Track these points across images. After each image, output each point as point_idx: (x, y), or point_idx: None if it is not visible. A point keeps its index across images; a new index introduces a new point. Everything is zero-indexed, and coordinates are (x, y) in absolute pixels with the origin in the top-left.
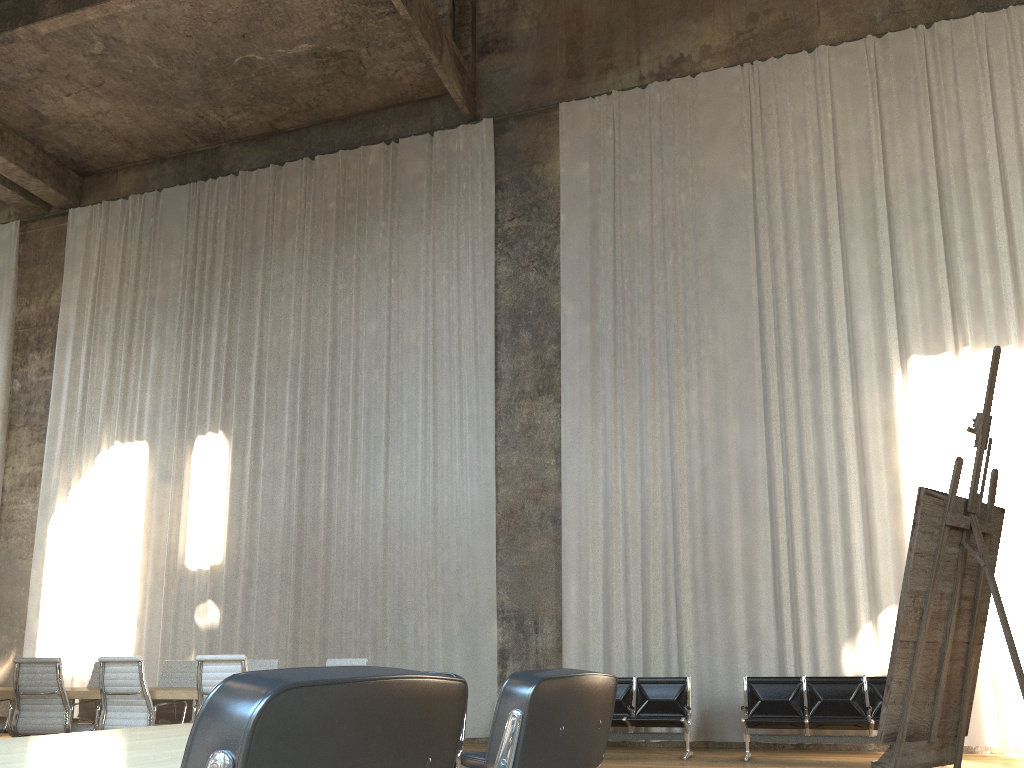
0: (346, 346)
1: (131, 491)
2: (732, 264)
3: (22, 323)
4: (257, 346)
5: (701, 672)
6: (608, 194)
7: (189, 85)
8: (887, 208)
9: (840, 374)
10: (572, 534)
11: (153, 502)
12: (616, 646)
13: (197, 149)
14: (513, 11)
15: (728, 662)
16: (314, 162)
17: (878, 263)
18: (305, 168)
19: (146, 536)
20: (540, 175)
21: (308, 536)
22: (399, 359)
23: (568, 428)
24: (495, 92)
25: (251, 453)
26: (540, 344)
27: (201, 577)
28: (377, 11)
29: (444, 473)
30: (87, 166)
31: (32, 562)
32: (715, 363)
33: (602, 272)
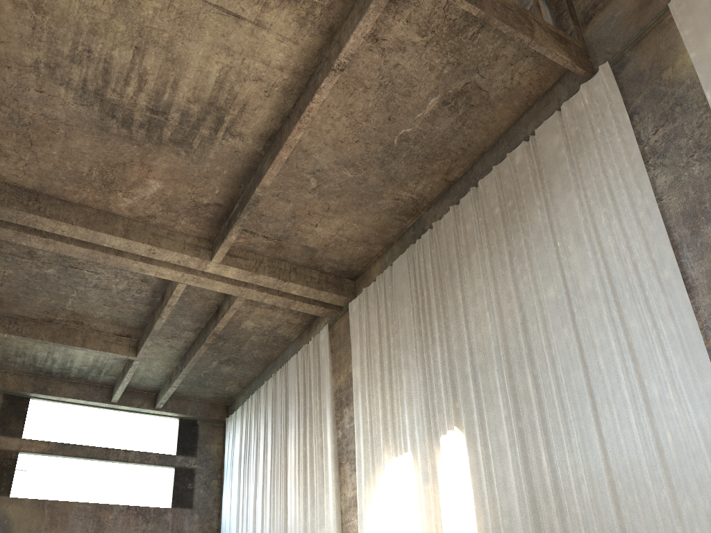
0: (533, 318)
1: (407, 495)
2: None
3: (337, 390)
4: (467, 347)
5: None
6: None
7: (377, 178)
8: None
9: None
10: None
11: (422, 501)
12: None
13: (408, 225)
14: None
15: None
16: (477, 187)
17: None
18: (472, 195)
19: (422, 532)
20: (672, 76)
21: (542, 508)
22: (582, 310)
23: None
24: (605, 42)
25: (480, 440)
26: None
27: None
28: (468, 35)
29: (659, 408)
30: (352, 271)
31: None
32: None
33: None
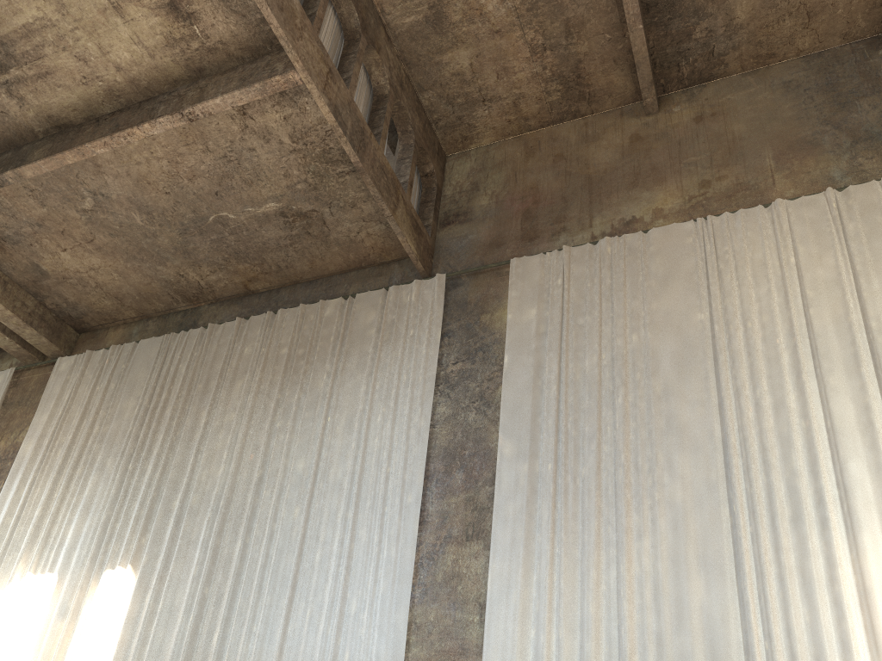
0: (271, 482)
1: (26, 626)
2: (690, 402)
3: None
4: (186, 480)
5: None
6: (554, 336)
7: (170, 243)
8: (869, 345)
9: (831, 524)
10: None
11: (43, 640)
12: None
13: (179, 308)
14: (475, 191)
15: None
16: (276, 314)
17: (866, 400)
18: (267, 319)
19: None
20: (488, 323)
21: None
22: (322, 496)
23: (496, 578)
24: (451, 254)
25: (152, 591)
26: (473, 485)
27: None
28: (337, 170)
29: (350, 624)
30: (83, 322)
31: None
32: (672, 508)
33: (544, 410)
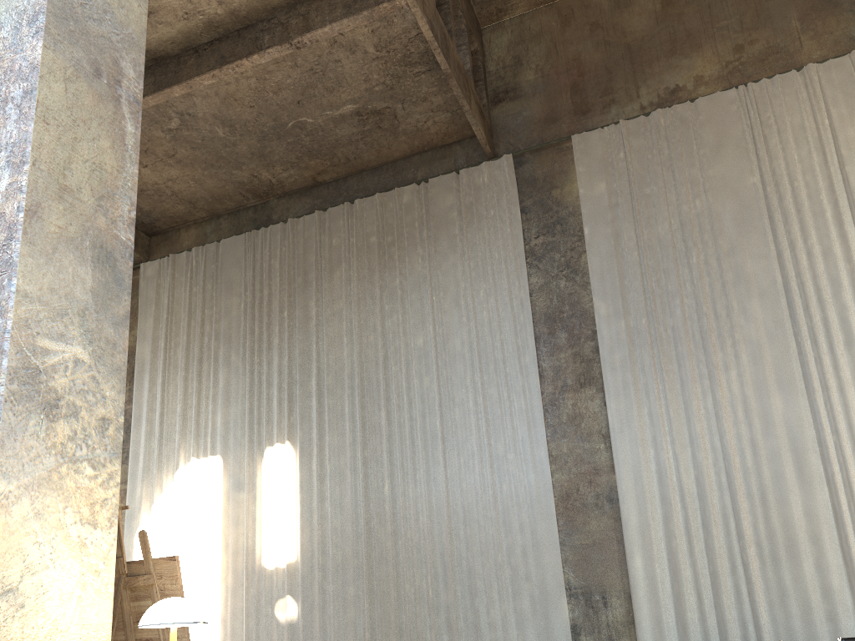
0: (397, 358)
1: (208, 501)
2: (753, 256)
3: None
4: (315, 364)
5: (780, 635)
6: (627, 207)
7: (248, 149)
8: None
9: None
10: (631, 511)
11: (229, 509)
12: (690, 615)
13: (248, 204)
14: (519, 66)
15: (806, 624)
16: (354, 205)
17: None
18: (346, 211)
19: (224, 540)
20: (559, 197)
21: (376, 530)
22: (447, 365)
23: (615, 414)
24: (510, 133)
25: (317, 459)
26: (577, 342)
27: (278, 575)
28: (414, 70)
29: (500, 464)
30: (154, 227)
31: None
32: (750, 345)
33: (630, 274)
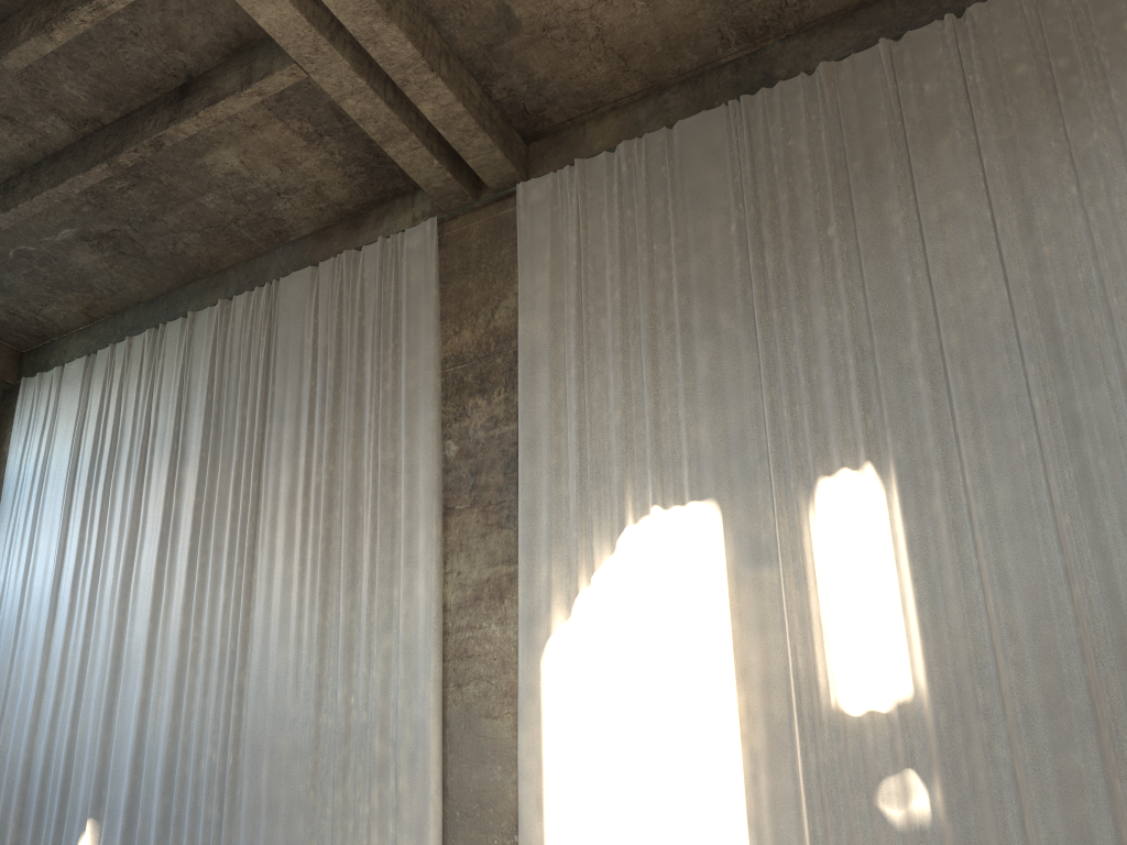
0: (1118, 282)
1: (696, 586)
2: None
3: (450, 359)
4: (916, 314)
5: None
6: None
7: None
8: None
9: None
10: None
11: (744, 600)
12: None
13: (723, 59)
14: None
15: None
16: (967, 16)
17: None
18: (951, 29)
19: (739, 661)
20: None
21: (1116, 633)
22: None
23: None
24: None
25: (945, 493)
26: None
27: (878, 727)
28: None
29: None
30: (541, 120)
31: (518, 721)
32: None
33: None
